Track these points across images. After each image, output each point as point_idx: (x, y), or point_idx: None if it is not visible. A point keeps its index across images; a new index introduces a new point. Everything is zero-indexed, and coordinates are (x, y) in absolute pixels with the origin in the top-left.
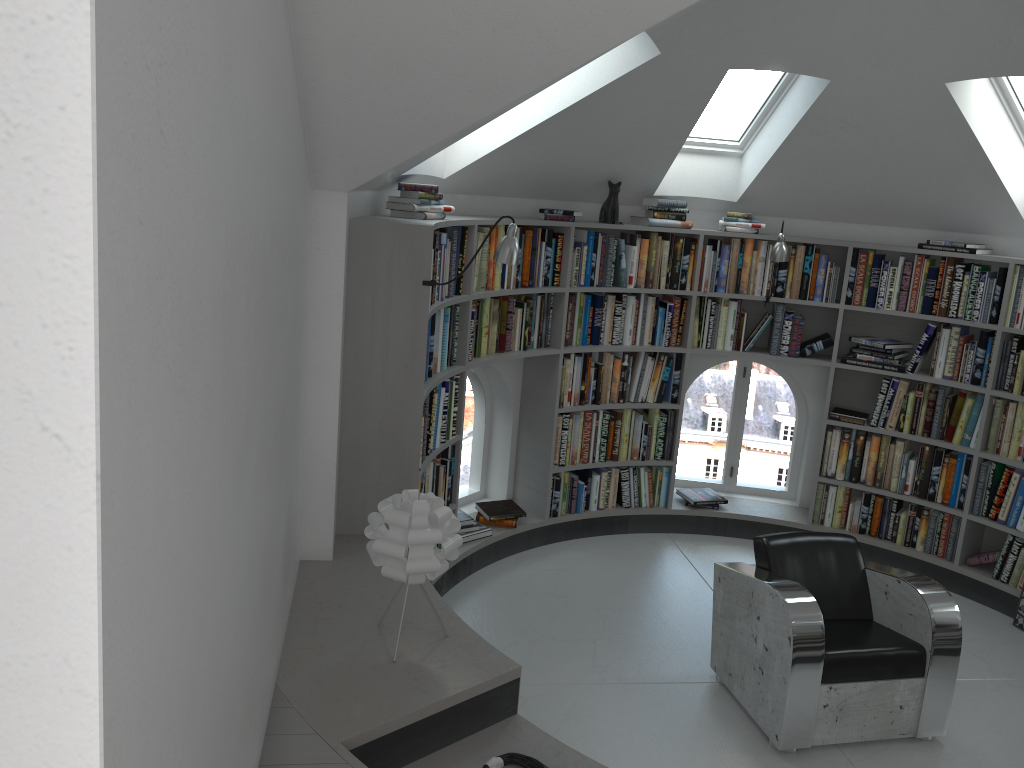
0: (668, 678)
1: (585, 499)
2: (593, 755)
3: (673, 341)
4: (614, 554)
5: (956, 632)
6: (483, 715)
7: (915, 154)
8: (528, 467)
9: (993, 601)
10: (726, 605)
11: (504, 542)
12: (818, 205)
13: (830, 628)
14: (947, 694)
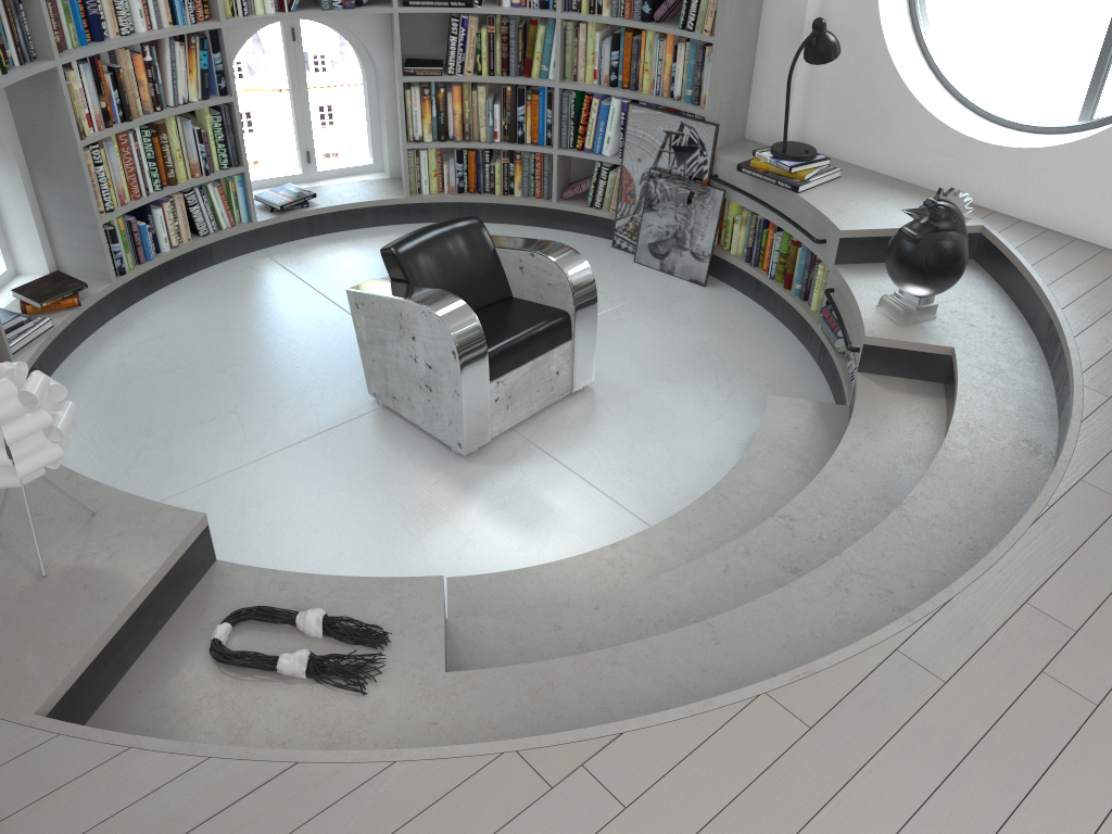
0: (331, 422)
1: (153, 242)
2: (291, 539)
3: (201, 15)
4: (212, 296)
5: (592, 289)
6: (183, 584)
7: None
8: (65, 224)
9: (592, 229)
10: (372, 331)
11: (73, 328)
12: None
13: (480, 321)
14: (592, 346)
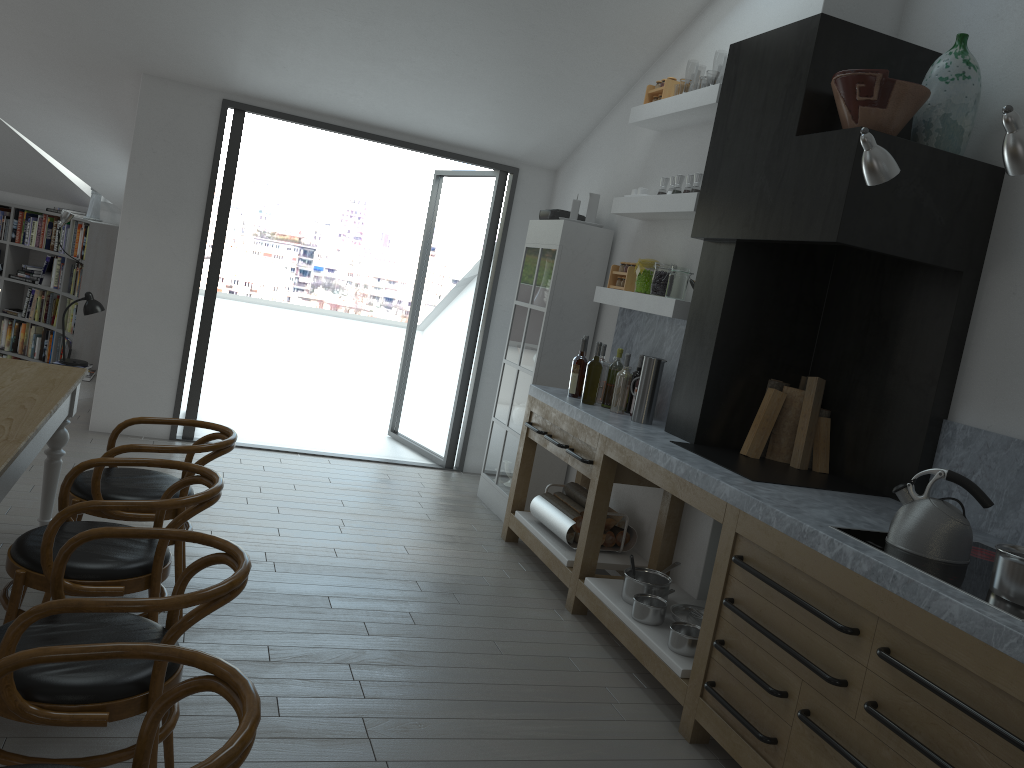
0: None
1: None
2: None
3: None
4: None
5: None
6: None
7: (19, 151)
8: None
9: None
10: None
11: None
12: (9, 183)
13: None
14: None
